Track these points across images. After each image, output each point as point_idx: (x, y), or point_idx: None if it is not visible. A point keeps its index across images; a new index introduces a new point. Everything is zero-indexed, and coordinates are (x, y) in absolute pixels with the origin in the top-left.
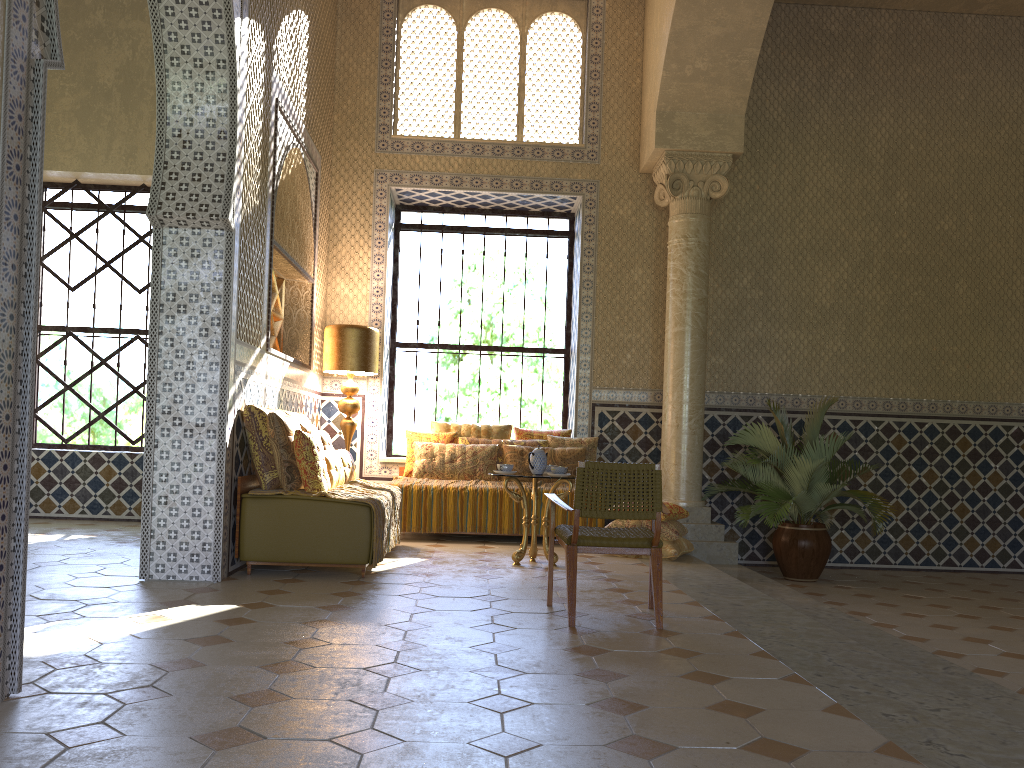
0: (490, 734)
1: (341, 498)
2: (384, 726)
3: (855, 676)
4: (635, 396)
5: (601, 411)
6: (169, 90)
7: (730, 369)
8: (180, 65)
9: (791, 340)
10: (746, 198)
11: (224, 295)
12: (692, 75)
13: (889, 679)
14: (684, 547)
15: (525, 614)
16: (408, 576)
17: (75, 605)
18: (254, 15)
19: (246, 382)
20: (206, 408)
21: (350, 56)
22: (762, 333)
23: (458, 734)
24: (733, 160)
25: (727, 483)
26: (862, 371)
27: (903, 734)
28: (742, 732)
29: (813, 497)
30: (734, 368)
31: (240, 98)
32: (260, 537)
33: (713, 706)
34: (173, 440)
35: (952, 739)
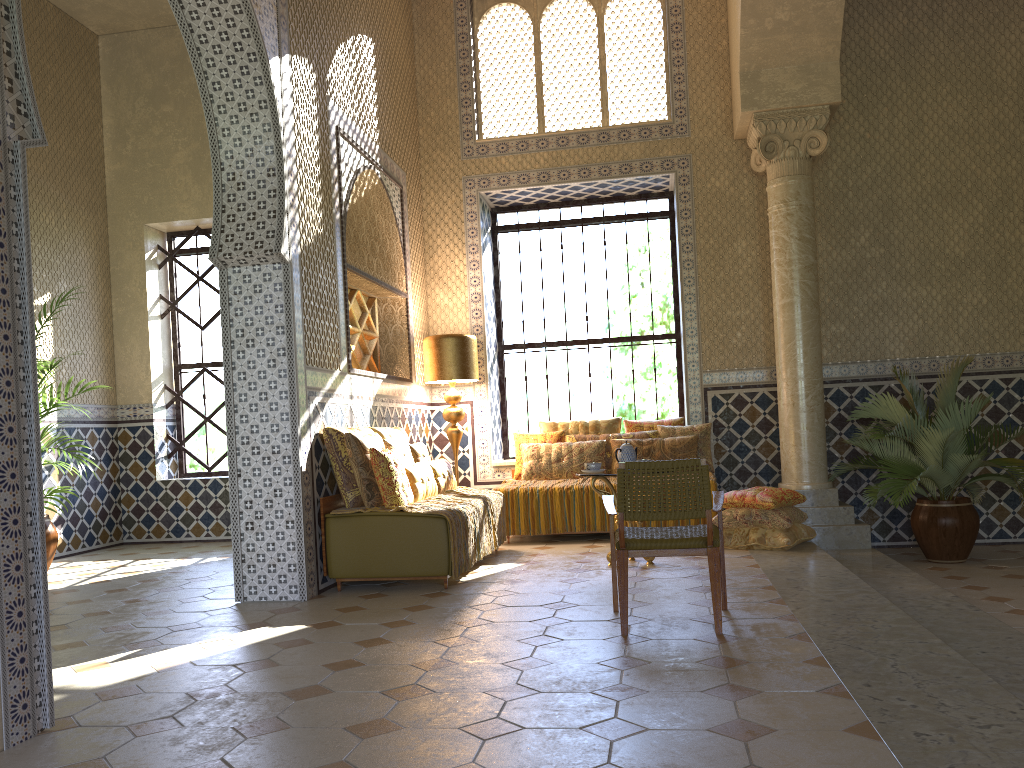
0: (457, 765)
1: (417, 512)
2: (357, 757)
3: (911, 685)
4: (749, 376)
5: (714, 395)
6: (220, 137)
7: (853, 337)
8: (227, 112)
9: (922, 298)
10: (856, 149)
11: (286, 326)
12: (773, 28)
13: (952, 688)
14: (802, 534)
15: (584, 622)
16: (492, 584)
17: (162, 632)
18: (297, 50)
19: (324, 405)
20: (280, 435)
21: (429, 68)
22: (887, 294)
23: (425, 765)
24: (832, 111)
25: (856, 460)
26: (1010, 323)
27: (924, 759)
28: (731, 759)
29: (949, 470)
30: (858, 335)
31: (286, 134)
32: (345, 555)
33: (719, 727)
34: (253, 468)
35: (982, 765)
